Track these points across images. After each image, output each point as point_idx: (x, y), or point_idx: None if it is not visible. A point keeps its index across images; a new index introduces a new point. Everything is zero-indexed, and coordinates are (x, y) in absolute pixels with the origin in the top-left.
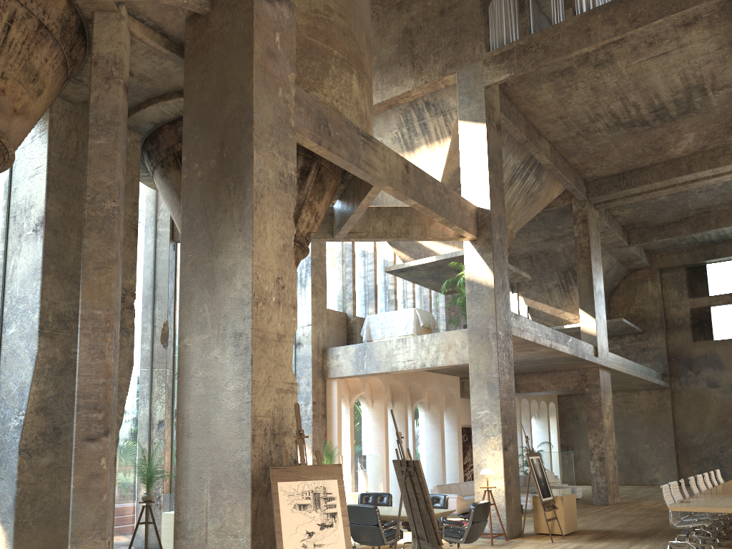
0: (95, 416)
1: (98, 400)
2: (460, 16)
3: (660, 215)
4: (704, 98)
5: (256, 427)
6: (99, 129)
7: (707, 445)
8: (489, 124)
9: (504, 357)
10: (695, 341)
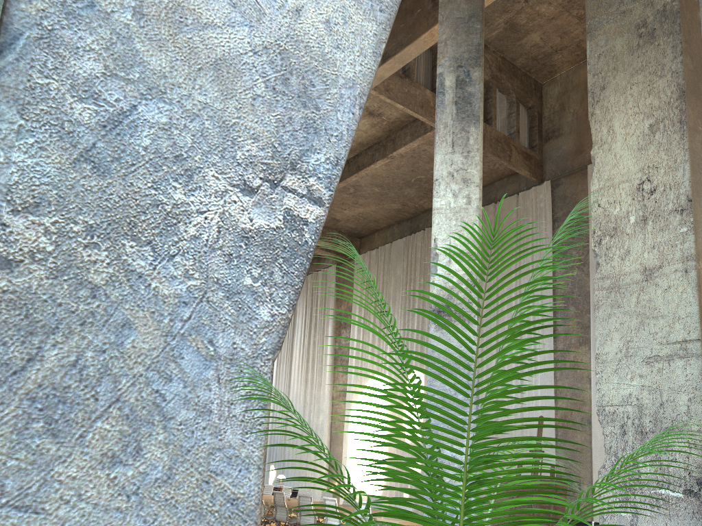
0: None
1: None
2: None
3: None
4: None
5: None
6: None
7: None
8: None
9: None
10: None
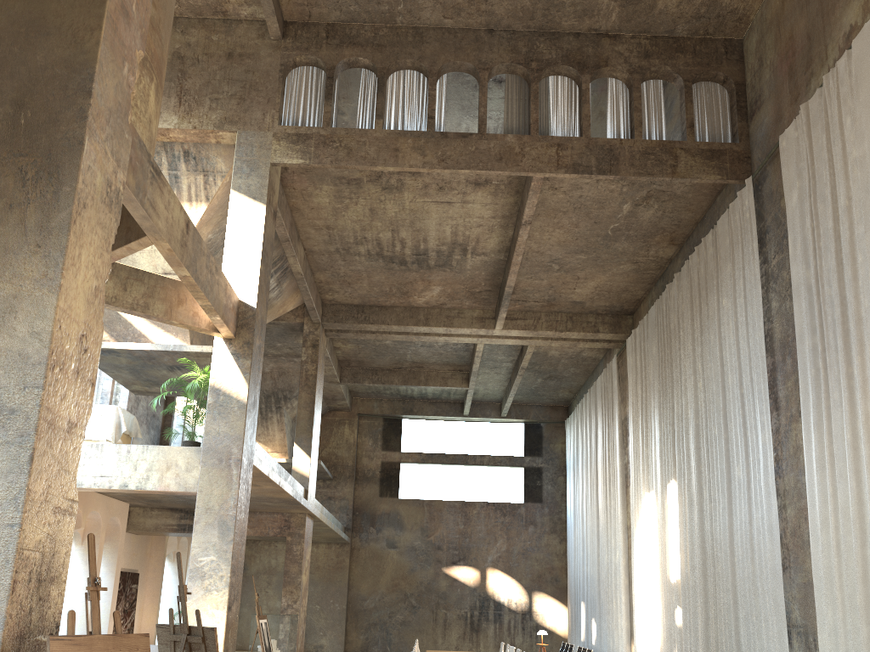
0: None
1: None
2: (253, 71)
3: (378, 359)
4: (462, 258)
5: (20, 568)
6: None
7: (377, 609)
8: (269, 207)
9: (243, 491)
10: (382, 496)
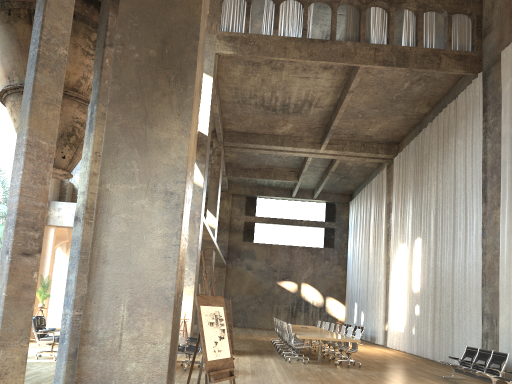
0: (32, 234)
1: (35, 221)
2: None
3: (248, 163)
4: (308, 108)
5: (179, 264)
6: None
7: (240, 303)
8: (213, 78)
9: (200, 235)
10: (244, 241)
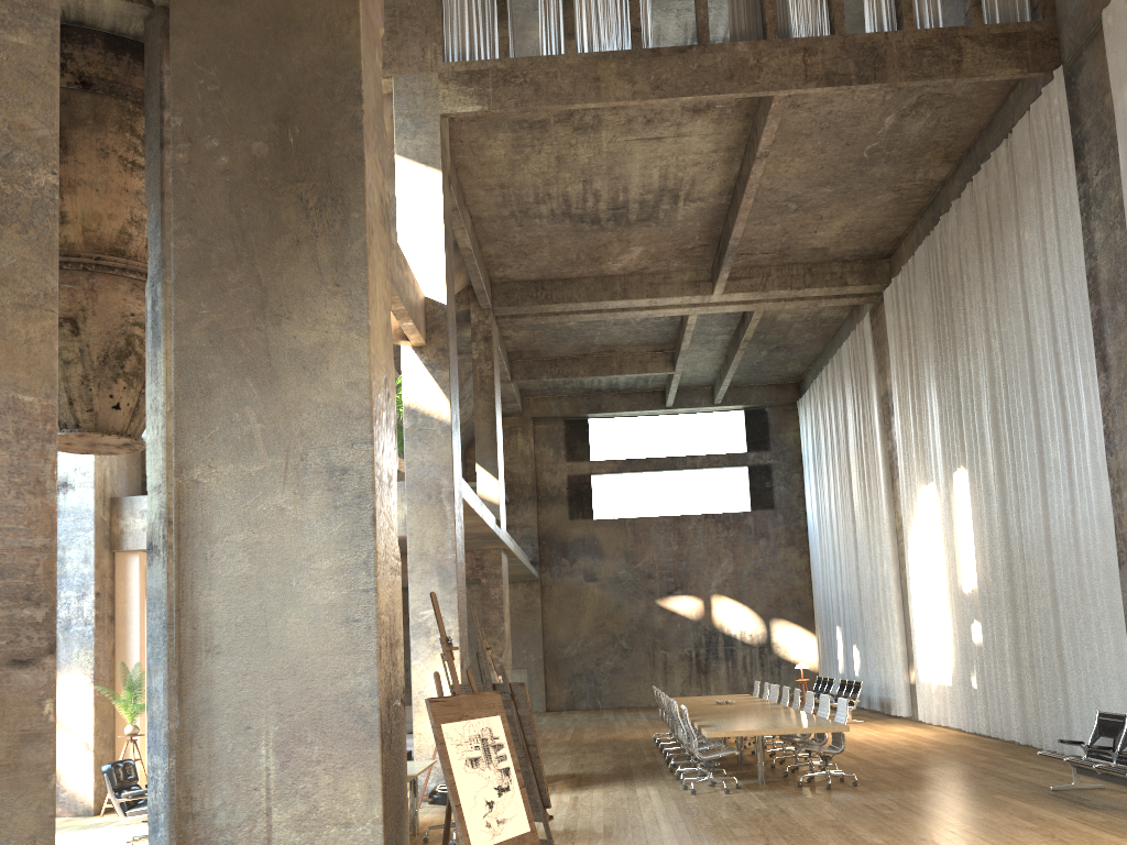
0: (28, 614)
1: (33, 582)
2: None
3: (558, 346)
4: (672, 207)
5: (381, 634)
6: (16, 12)
7: (581, 657)
8: (444, 173)
9: (459, 530)
10: (573, 519)
